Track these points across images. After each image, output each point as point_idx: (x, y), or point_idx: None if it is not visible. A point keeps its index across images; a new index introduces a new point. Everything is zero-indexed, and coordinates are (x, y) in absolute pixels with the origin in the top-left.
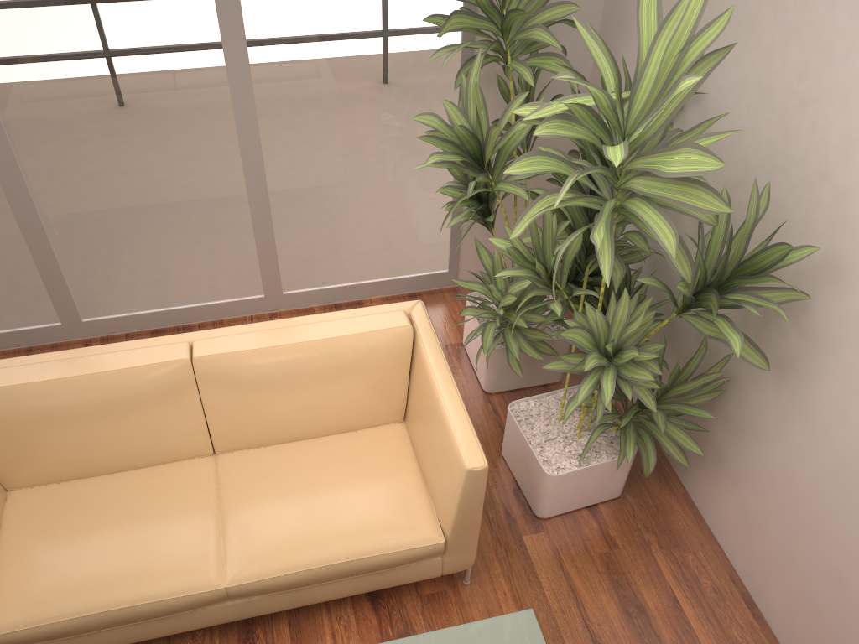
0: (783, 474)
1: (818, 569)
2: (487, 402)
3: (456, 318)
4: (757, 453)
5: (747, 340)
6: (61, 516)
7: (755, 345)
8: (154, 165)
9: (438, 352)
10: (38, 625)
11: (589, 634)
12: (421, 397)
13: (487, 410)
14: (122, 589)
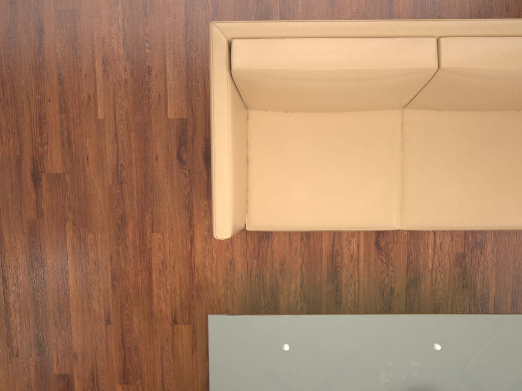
0: None
1: None
2: None
3: None
4: None
5: None
6: (291, 147)
7: None
8: None
9: None
10: (281, 229)
11: None
12: None
13: None
14: (335, 219)
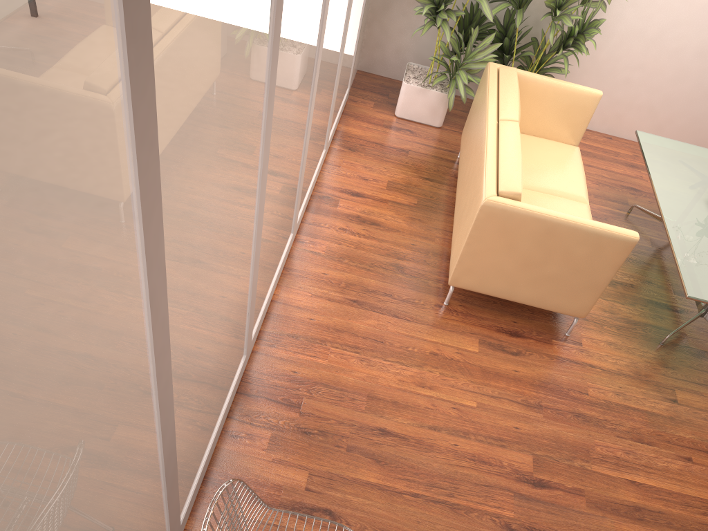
0: (590, 62)
1: (616, 86)
2: (446, 130)
3: (375, 110)
4: (573, 63)
5: (603, 2)
6: None
7: (605, 4)
8: (332, 64)
9: (531, 73)
10: None
11: (585, 165)
12: (532, 99)
13: (452, 132)
14: None
